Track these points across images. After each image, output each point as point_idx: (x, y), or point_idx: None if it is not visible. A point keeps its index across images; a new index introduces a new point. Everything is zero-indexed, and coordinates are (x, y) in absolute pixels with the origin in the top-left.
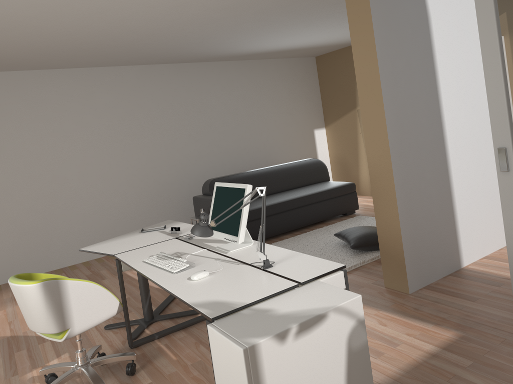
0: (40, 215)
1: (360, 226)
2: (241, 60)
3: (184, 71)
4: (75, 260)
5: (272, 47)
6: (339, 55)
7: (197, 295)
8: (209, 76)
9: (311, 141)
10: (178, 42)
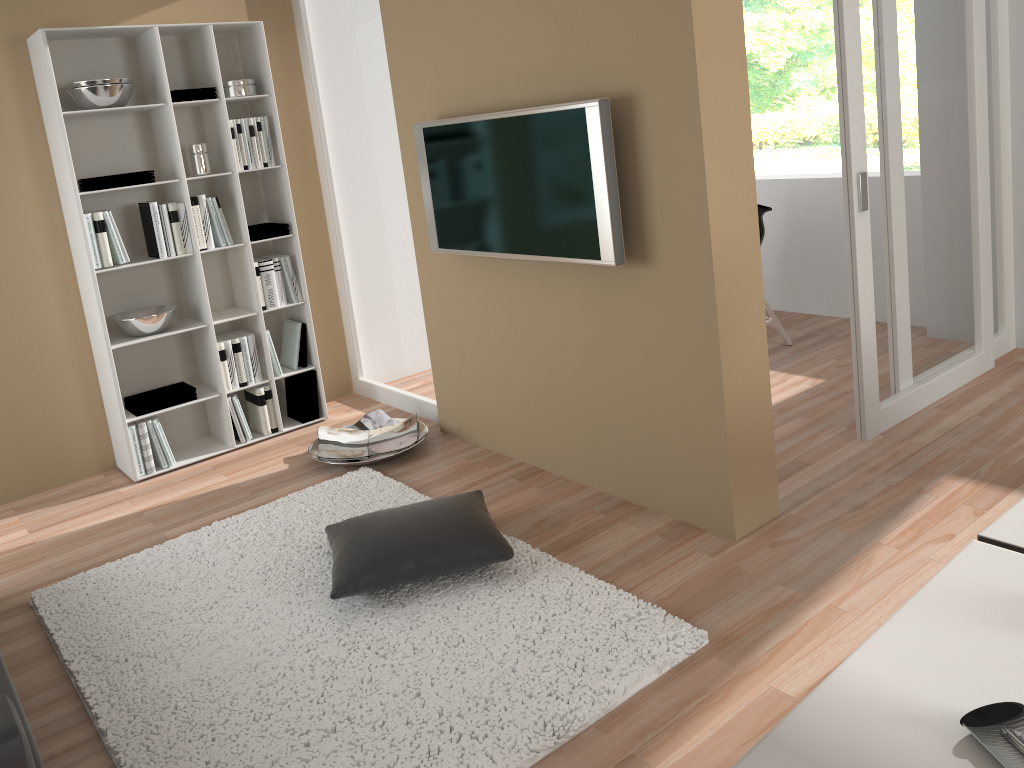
0: None
1: (379, 522)
2: None
3: None
4: None
5: None
6: None
7: None
8: None
9: None
10: None
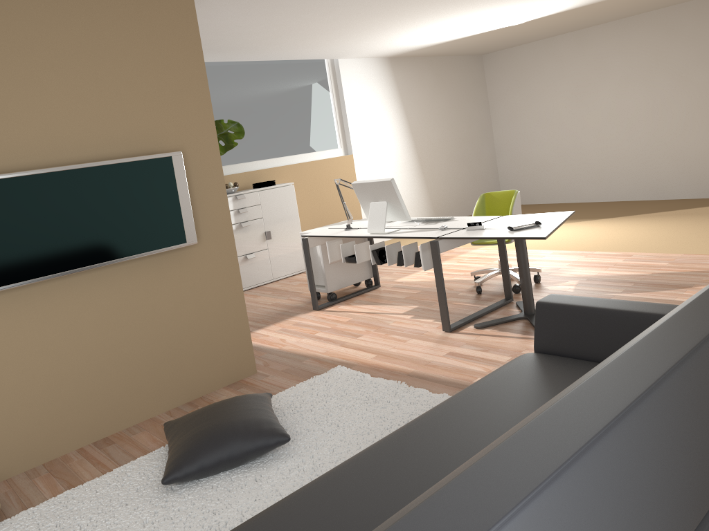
0: None
1: (226, 419)
2: None
3: None
4: None
5: None
6: None
7: None
8: None
9: None
10: None
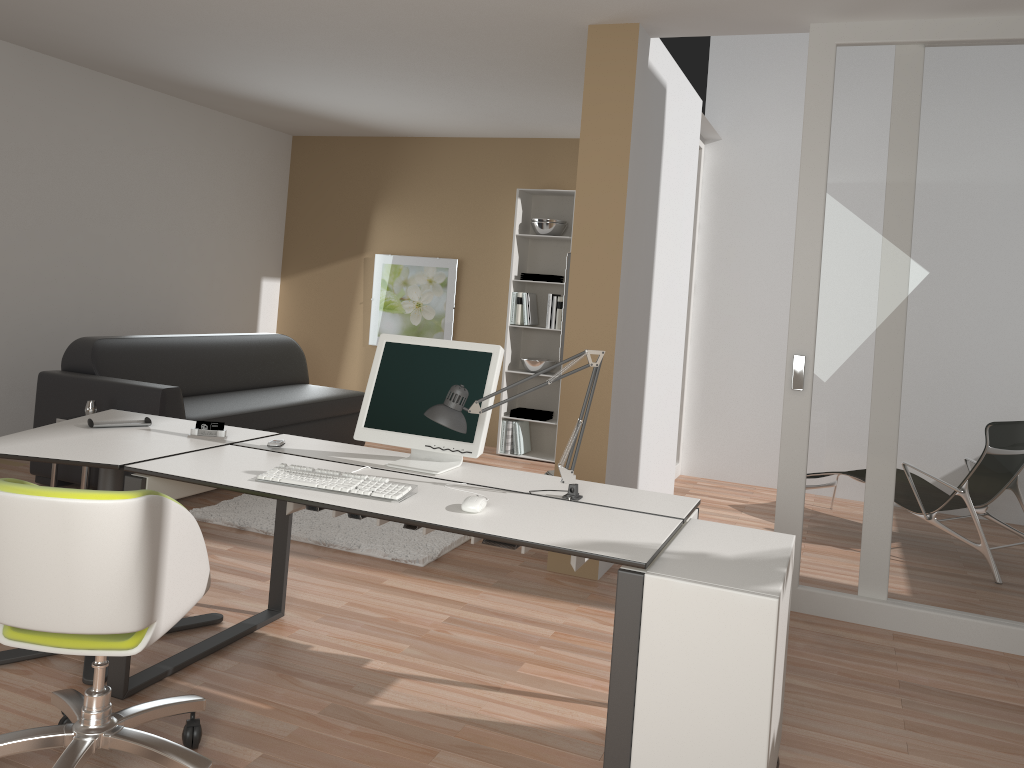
0: None
1: None
2: (167, 93)
3: (46, 74)
4: None
5: (268, 92)
6: (350, 147)
7: (535, 533)
8: (96, 104)
9: (253, 300)
10: (137, 13)
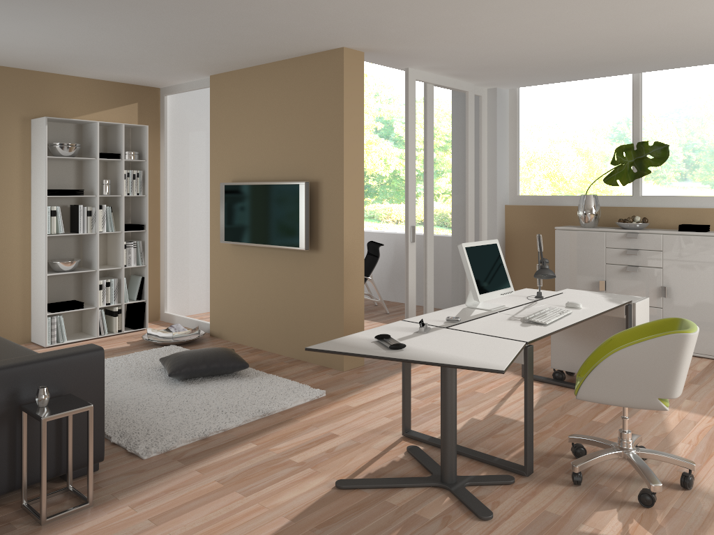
0: None
1: (190, 351)
2: None
3: None
4: None
5: None
6: None
7: (605, 304)
8: None
9: None
10: None
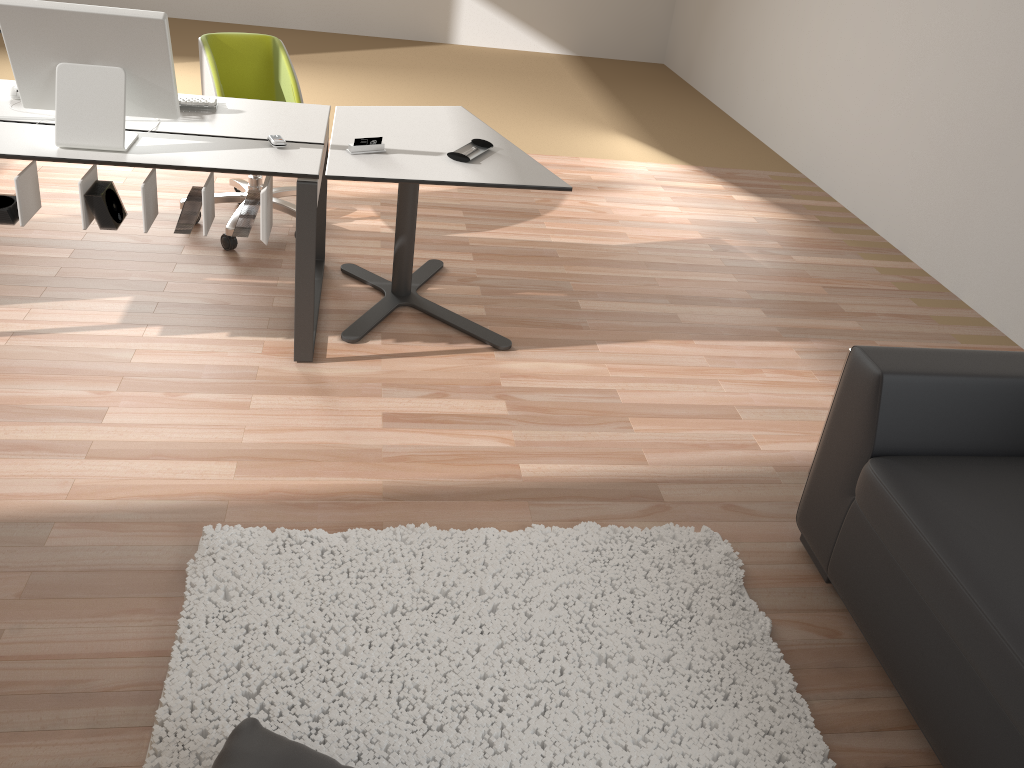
0: (986, 139)
1: None
2: None
3: None
4: (978, 302)
5: None
6: None
7: None
8: None
9: None
10: None
